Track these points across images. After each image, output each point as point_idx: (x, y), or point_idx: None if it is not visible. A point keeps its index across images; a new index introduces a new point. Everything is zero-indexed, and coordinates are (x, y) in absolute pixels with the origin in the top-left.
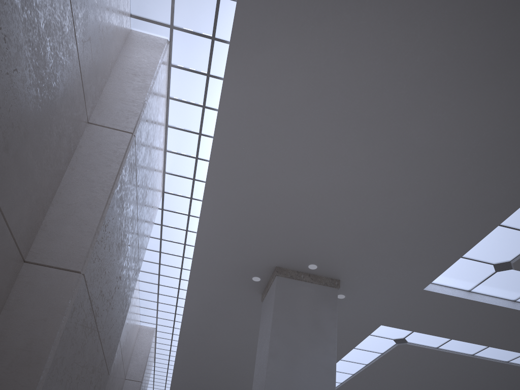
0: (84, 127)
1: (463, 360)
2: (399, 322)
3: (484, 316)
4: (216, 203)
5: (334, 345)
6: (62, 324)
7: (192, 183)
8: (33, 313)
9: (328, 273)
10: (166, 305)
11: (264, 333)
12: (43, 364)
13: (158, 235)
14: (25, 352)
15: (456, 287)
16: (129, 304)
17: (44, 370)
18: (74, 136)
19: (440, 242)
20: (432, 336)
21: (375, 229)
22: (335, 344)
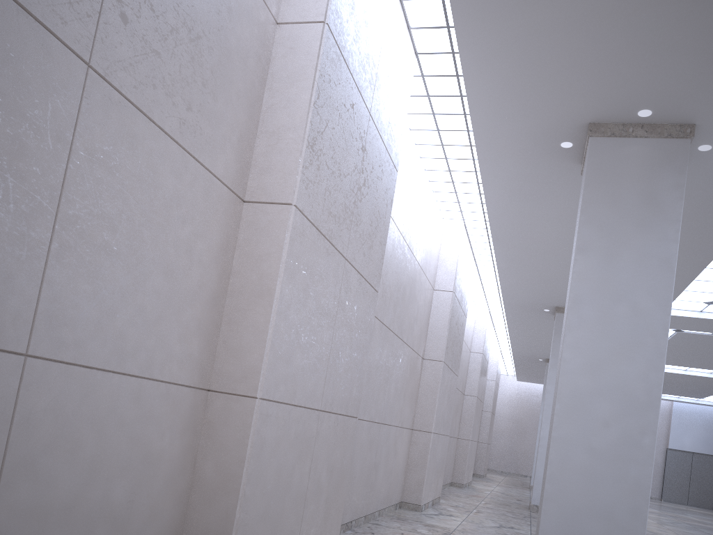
0: (273, 32)
1: None
2: None
3: None
4: (478, 56)
5: (677, 226)
6: (283, 257)
7: (447, 32)
8: (258, 250)
9: (673, 118)
10: (467, 195)
11: (577, 221)
12: (273, 295)
13: (428, 110)
14: (258, 286)
15: None
16: (389, 212)
17: (275, 300)
18: (263, 51)
19: None
20: None
21: None
22: (678, 225)
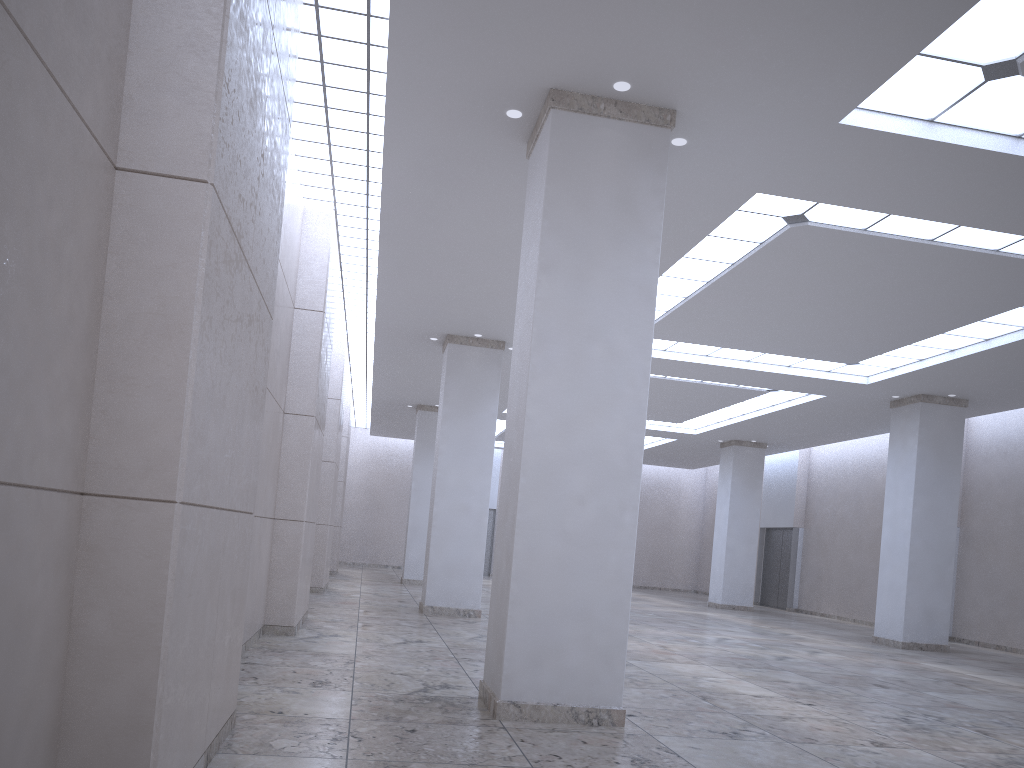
0: None
1: (913, 250)
2: (792, 187)
3: (954, 170)
4: None
5: (657, 244)
6: (200, 271)
7: None
8: (153, 257)
9: (653, 98)
10: (348, 166)
11: (532, 226)
12: (189, 334)
13: (312, 28)
14: (159, 318)
15: (906, 115)
16: (283, 193)
17: (192, 342)
18: None
19: (873, 29)
20: (857, 210)
21: (742, 7)
22: (658, 242)
